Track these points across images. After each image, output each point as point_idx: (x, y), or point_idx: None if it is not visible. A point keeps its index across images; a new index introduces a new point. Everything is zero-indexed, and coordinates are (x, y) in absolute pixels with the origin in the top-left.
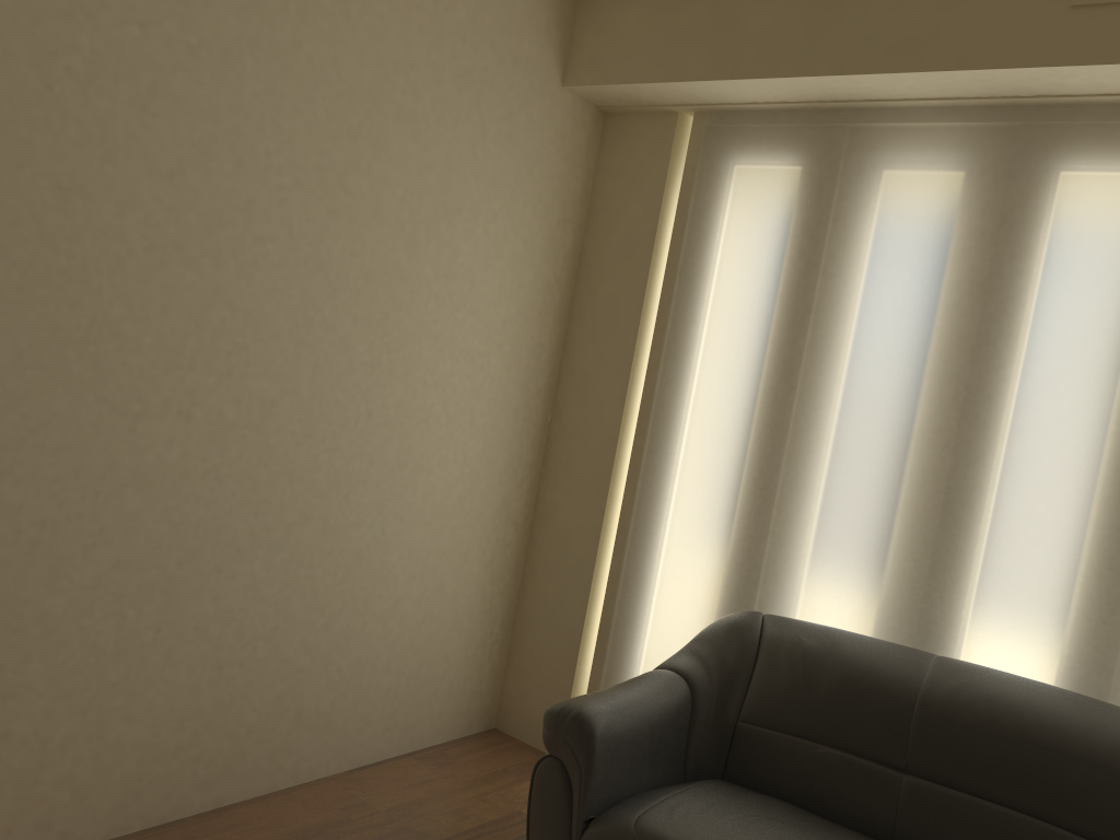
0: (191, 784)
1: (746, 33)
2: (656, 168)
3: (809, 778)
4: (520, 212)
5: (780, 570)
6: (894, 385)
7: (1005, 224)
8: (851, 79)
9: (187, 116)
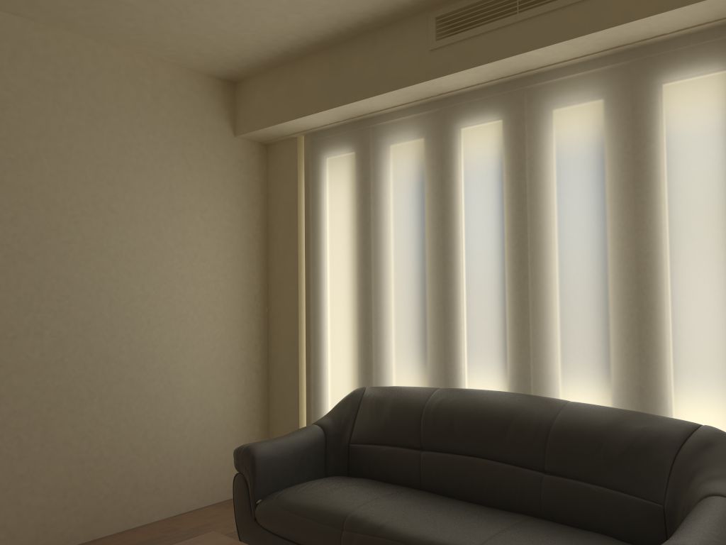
0: (76, 527)
1: (305, 92)
2: (292, 168)
3: (382, 464)
4: (222, 204)
5: (379, 364)
6: (410, 254)
7: (441, 160)
8: (353, 105)
9: (15, 191)
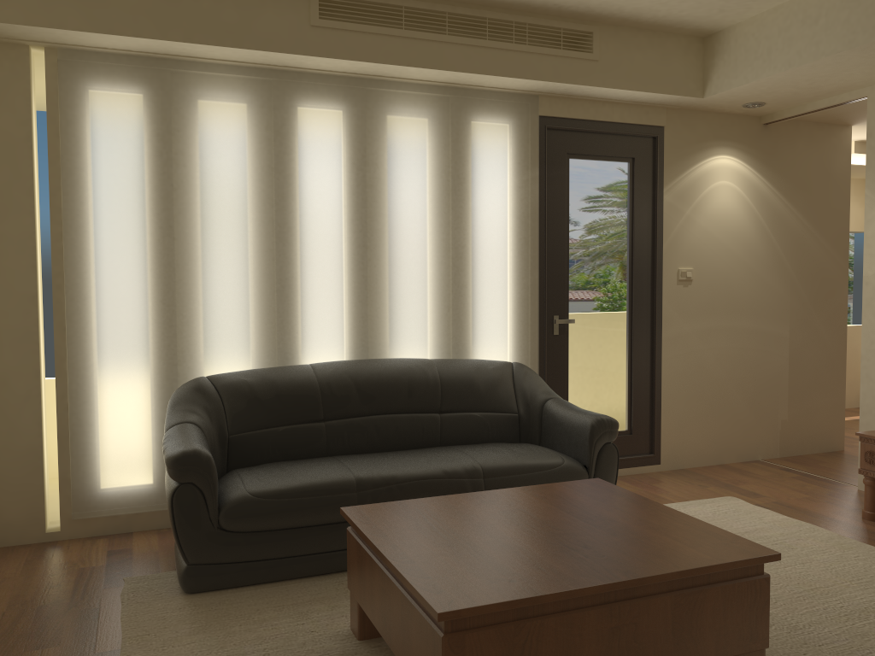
0: None
1: (112, 3)
2: (19, 88)
3: (280, 445)
4: None
5: (193, 351)
6: (239, 228)
7: (280, 135)
8: (194, 46)
9: None
